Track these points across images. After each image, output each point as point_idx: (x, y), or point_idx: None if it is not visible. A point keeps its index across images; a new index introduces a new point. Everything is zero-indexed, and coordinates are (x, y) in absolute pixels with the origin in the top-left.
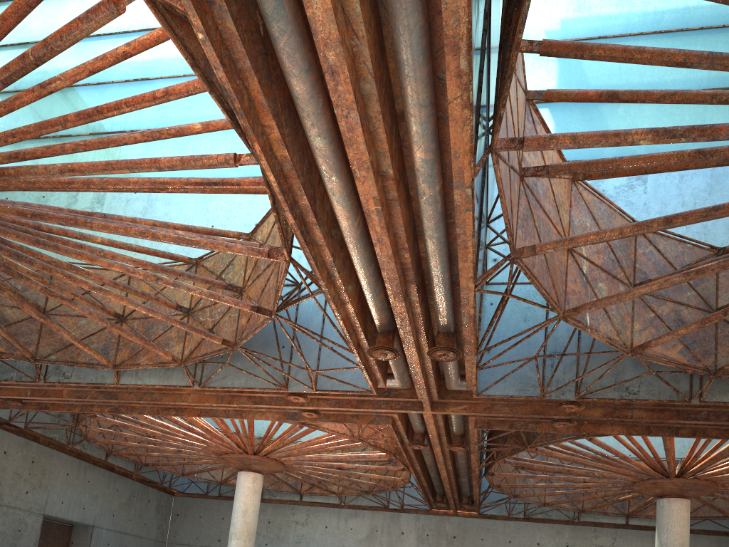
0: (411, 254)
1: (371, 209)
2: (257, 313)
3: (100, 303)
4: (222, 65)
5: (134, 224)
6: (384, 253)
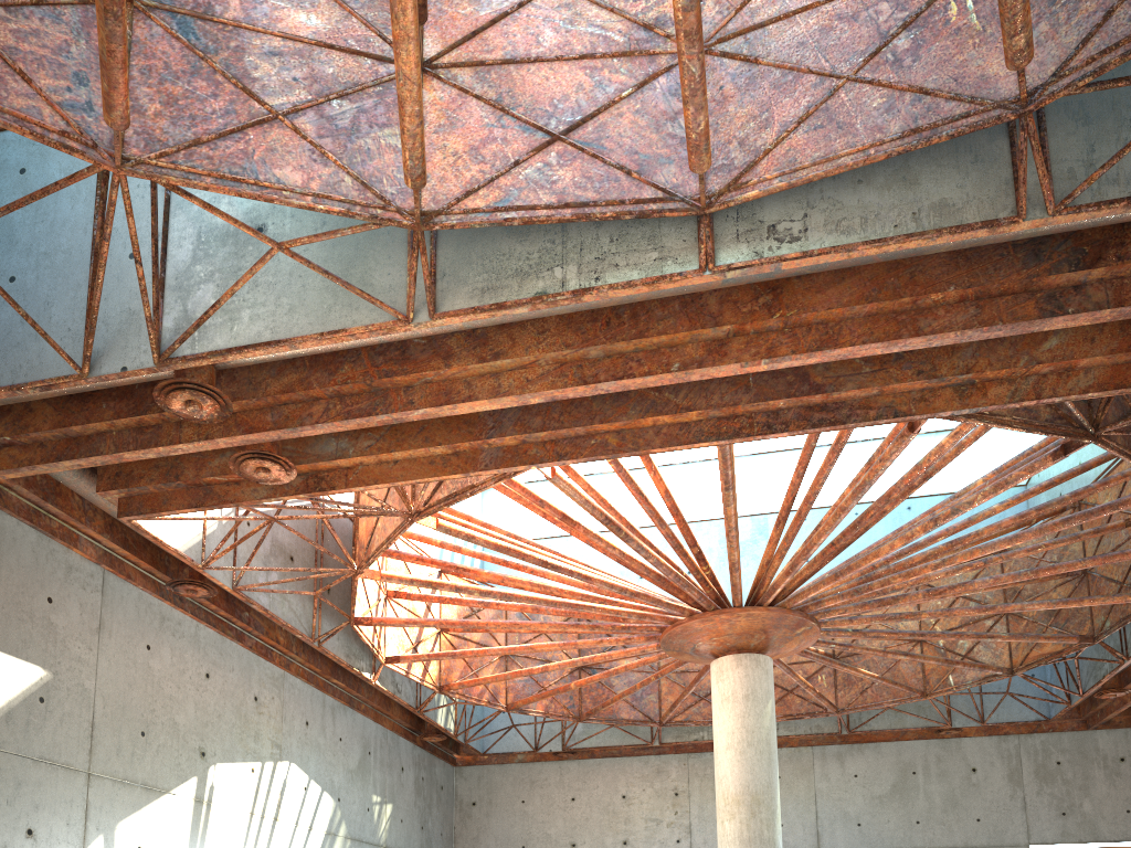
0: (958, 275)
1: (765, 368)
2: (1066, 454)
3: (1127, 514)
4: (561, 458)
5: (900, 478)
6: (879, 350)
